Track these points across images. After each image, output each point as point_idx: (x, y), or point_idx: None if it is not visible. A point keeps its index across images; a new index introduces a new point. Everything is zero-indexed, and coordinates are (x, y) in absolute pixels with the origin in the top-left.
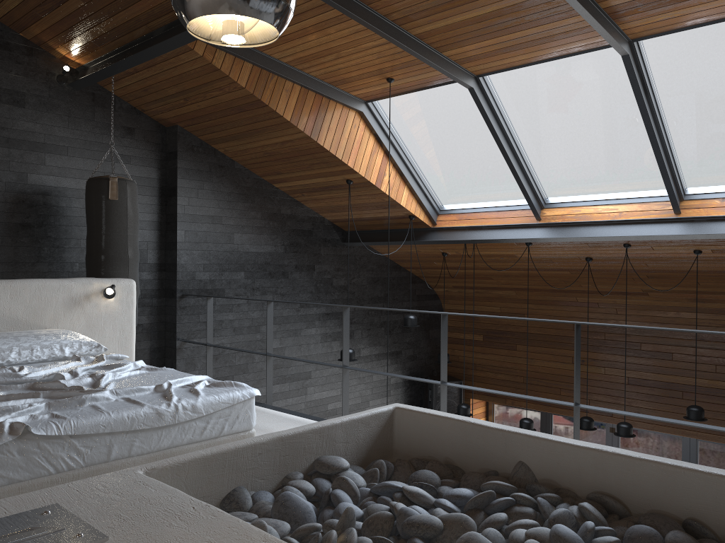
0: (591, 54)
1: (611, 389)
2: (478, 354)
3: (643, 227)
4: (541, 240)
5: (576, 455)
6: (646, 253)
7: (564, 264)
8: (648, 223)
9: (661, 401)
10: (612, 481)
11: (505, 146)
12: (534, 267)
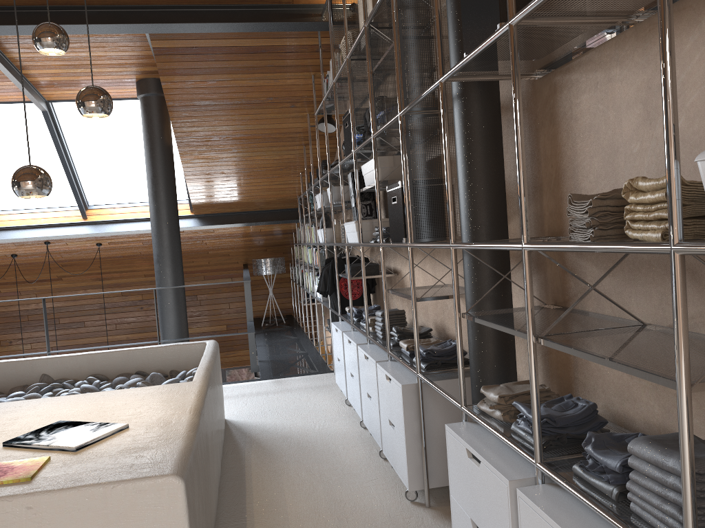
0: (15, 104)
1: None
2: None
3: (62, 229)
4: None
5: (77, 360)
6: (62, 248)
7: None
8: (65, 226)
9: None
10: (99, 366)
11: None
12: None
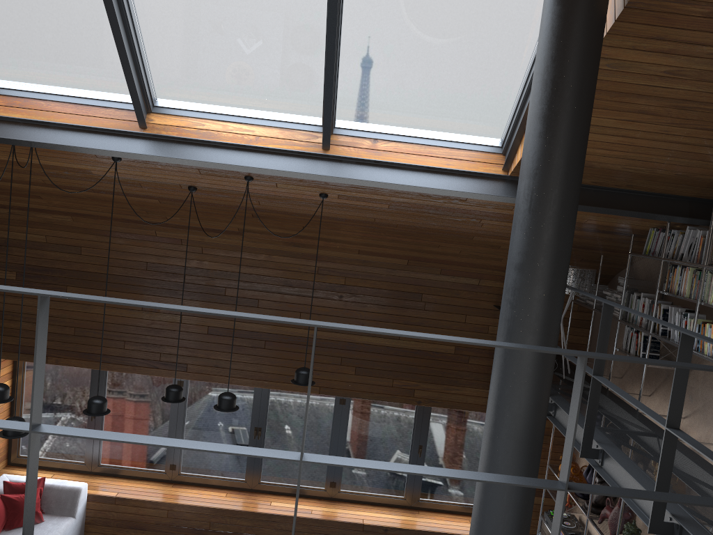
0: None
1: (188, 340)
2: (7, 298)
3: (285, 160)
4: (146, 158)
5: None
6: (266, 190)
7: (156, 191)
8: (291, 155)
9: (243, 351)
10: None
11: (114, 4)
12: (112, 190)
